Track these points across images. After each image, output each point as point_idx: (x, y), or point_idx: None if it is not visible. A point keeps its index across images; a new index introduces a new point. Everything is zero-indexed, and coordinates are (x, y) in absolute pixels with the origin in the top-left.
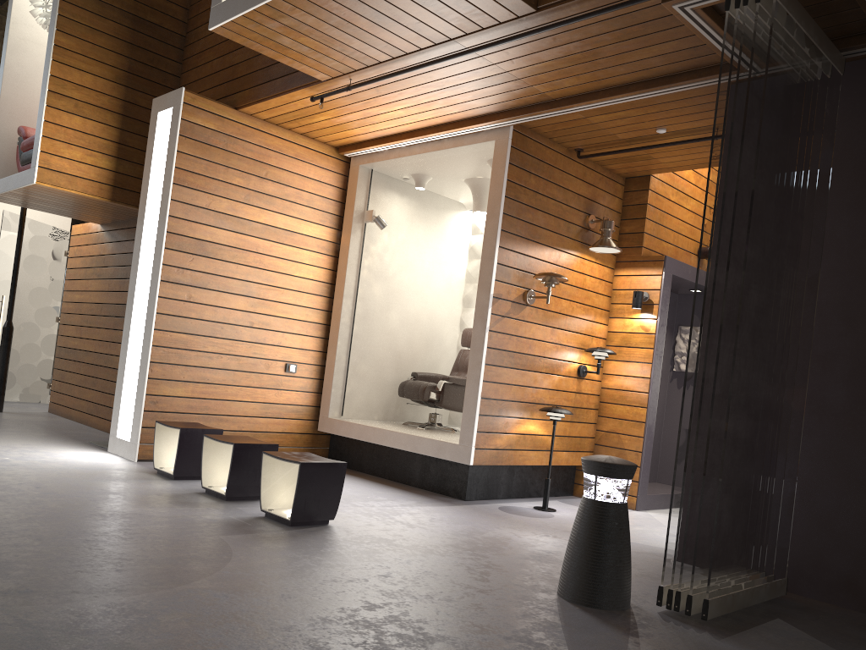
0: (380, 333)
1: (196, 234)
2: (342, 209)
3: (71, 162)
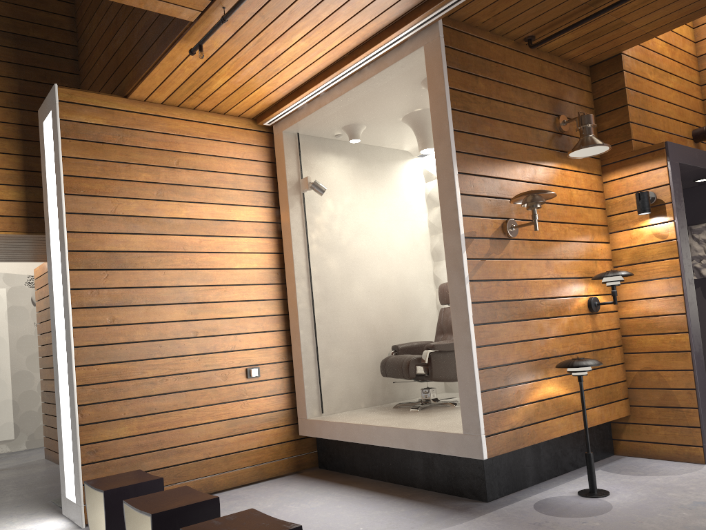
0: (347, 311)
1: (106, 246)
2: (274, 184)
3: None
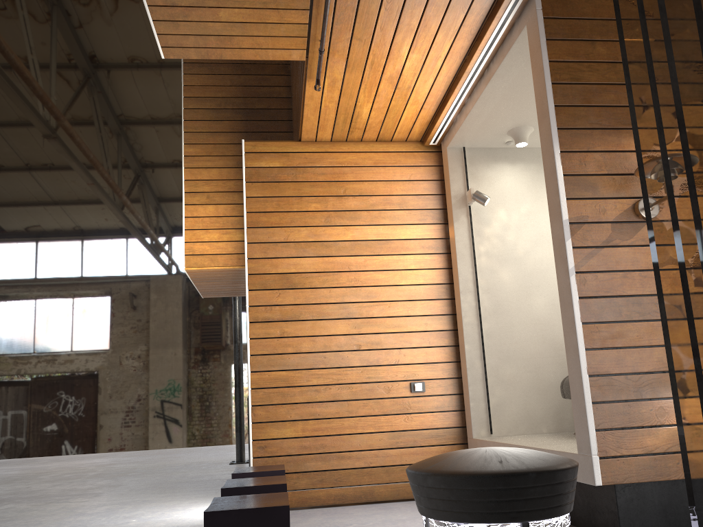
0: (524, 325)
1: (279, 269)
2: (444, 201)
3: (210, 243)
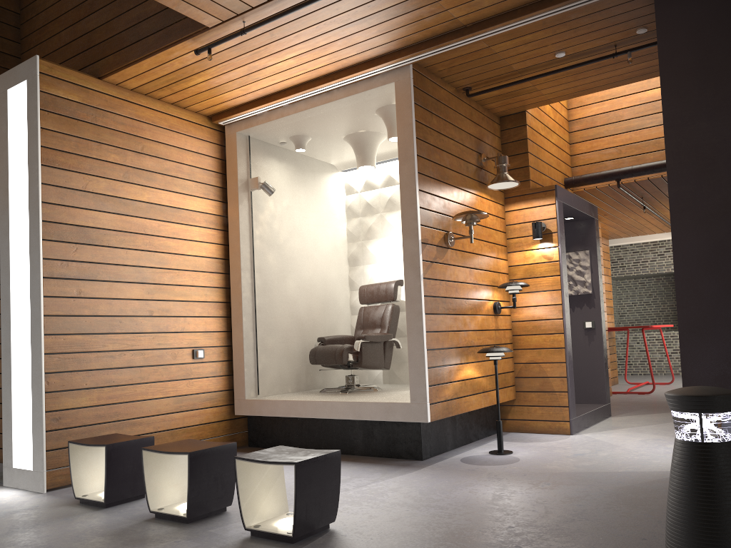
0: (281, 303)
1: (76, 221)
2: (223, 180)
3: None
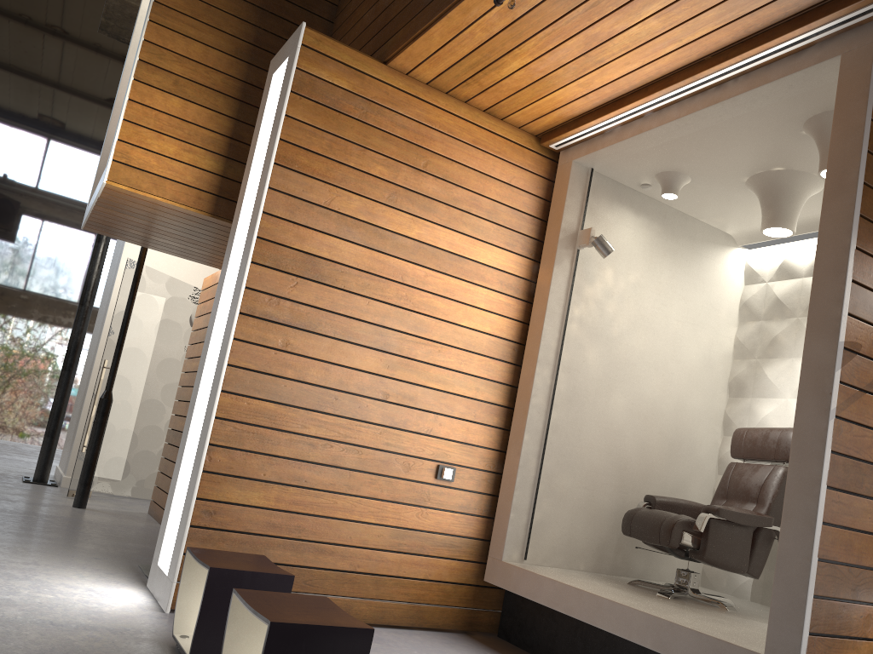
0: (595, 428)
1: (305, 246)
2: (541, 230)
3: (160, 157)
